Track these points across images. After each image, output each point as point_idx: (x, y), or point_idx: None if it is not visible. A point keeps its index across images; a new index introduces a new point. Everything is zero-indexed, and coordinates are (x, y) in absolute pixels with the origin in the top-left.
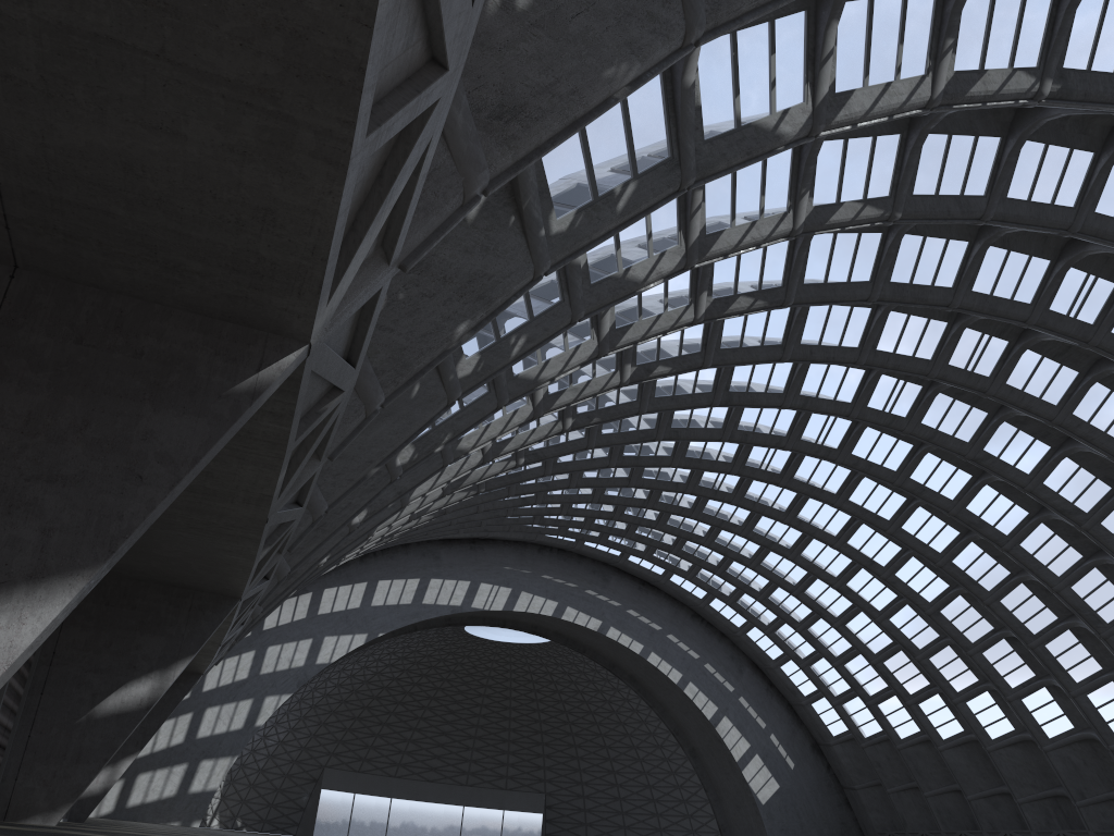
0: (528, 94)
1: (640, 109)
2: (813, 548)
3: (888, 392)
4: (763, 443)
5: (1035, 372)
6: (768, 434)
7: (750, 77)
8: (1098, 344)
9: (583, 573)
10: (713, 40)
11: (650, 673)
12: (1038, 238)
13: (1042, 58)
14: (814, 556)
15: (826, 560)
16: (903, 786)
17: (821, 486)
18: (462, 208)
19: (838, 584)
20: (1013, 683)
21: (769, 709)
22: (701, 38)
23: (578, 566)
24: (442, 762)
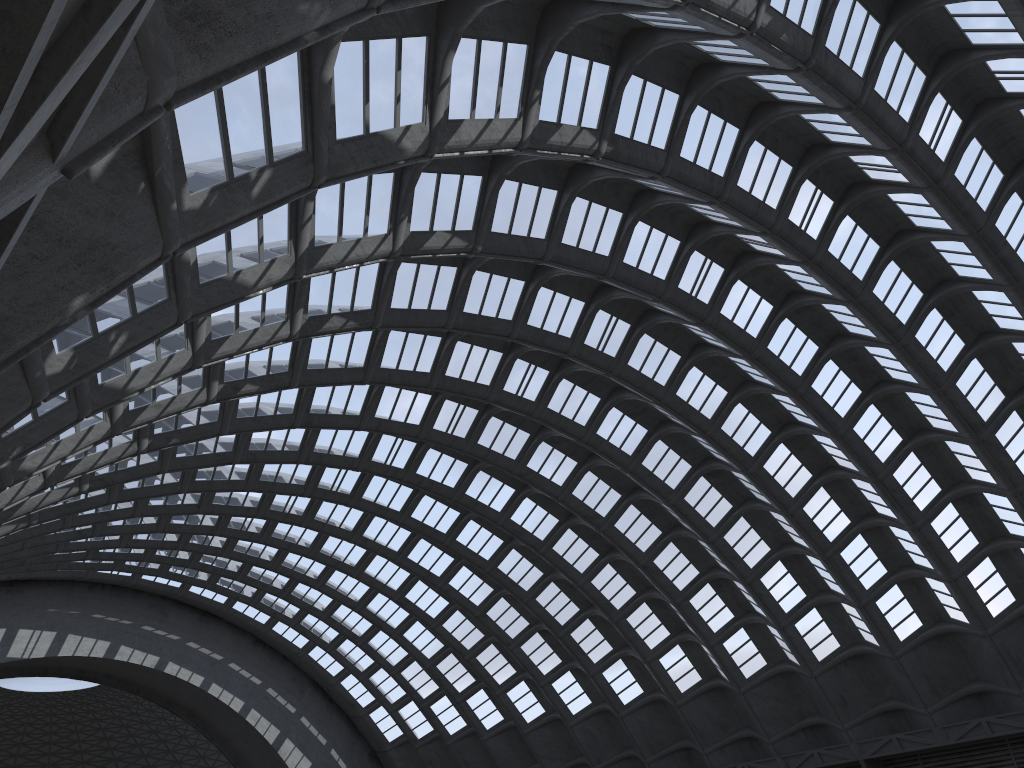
0: (223, 1)
1: (278, 95)
2: (376, 564)
3: (450, 415)
4: (337, 464)
5: (569, 398)
6: (342, 456)
7: (378, 88)
8: (618, 374)
9: (140, 608)
10: (348, 44)
11: (210, 705)
12: (576, 283)
13: (601, 122)
14: (376, 572)
15: (387, 574)
16: None
17: (387, 504)
18: (143, 117)
19: (398, 596)
20: (545, 670)
21: (330, 725)
22: (382, 5)
23: (134, 602)
24: None
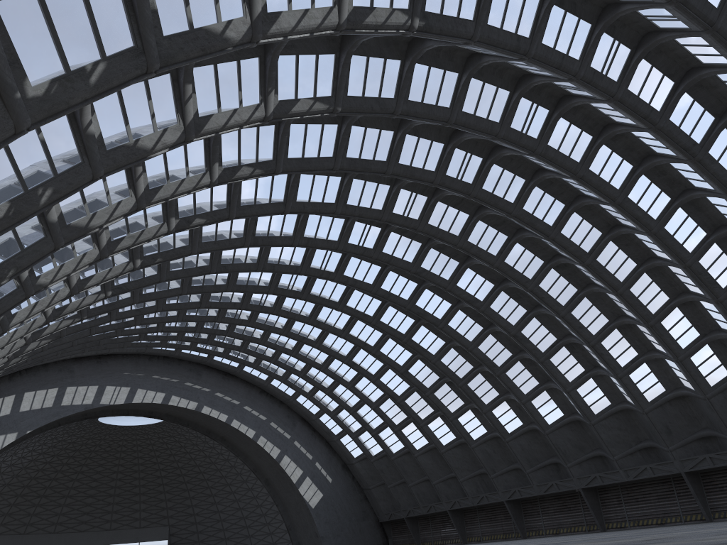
0: None
1: (102, 6)
2: (330, 338)
3: (360, 233)
4: (285, 271)
5: (444, 216)
6: (288, 265)
7: None
8: (475, 196)
9: (183, 371)
10: None
11: (234, 433)
12: (435, 130)
13: (411, 3)
14: (331, 344)
15: (338, 345)
16: (397, 482)
17: (329, 297)
18: None
19: (347, 360)
20: (452, 409)
21: (314, 446)
22: None
23: (178, 367)
24: (90, 516)
